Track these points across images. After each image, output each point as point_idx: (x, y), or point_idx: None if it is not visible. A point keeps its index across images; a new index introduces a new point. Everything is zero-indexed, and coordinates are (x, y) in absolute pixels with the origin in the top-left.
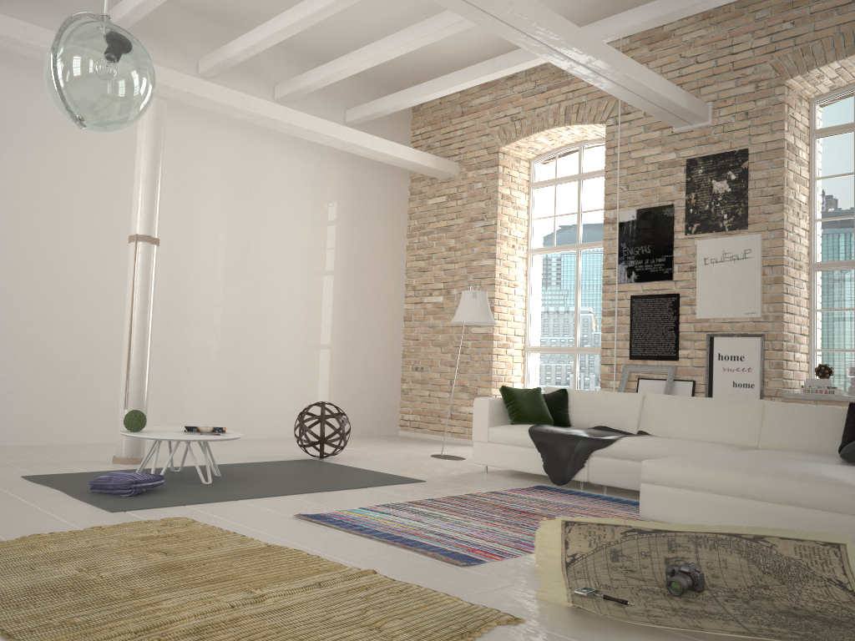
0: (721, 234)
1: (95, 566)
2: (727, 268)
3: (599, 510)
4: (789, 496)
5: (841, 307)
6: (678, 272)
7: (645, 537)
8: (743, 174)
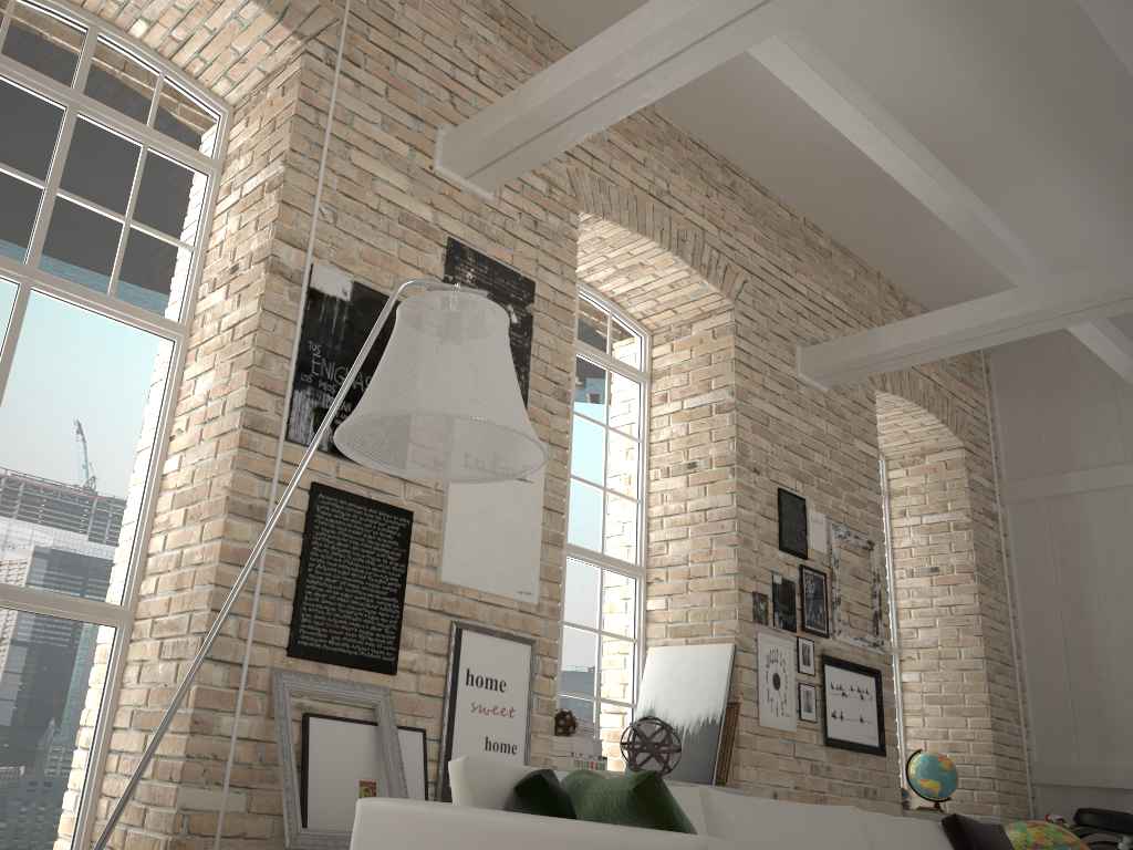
0: None
1: None
2: (498, 489)
3: None
4: None
5: None
6: None
7: None
8: (527, 322)
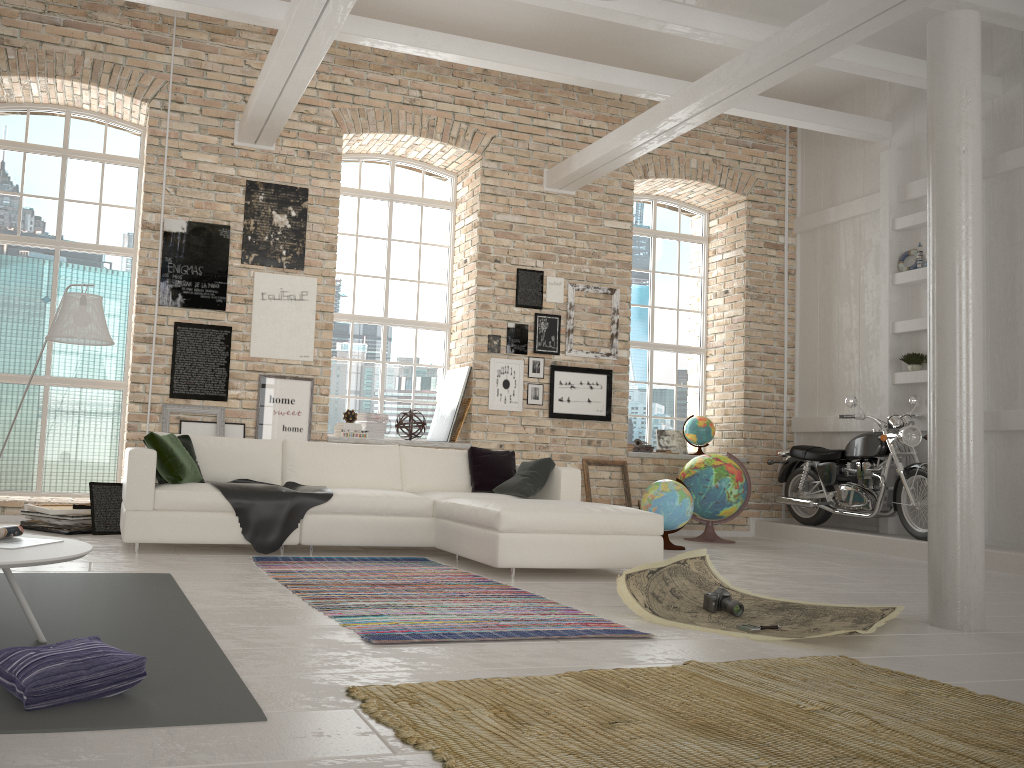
0: (279, 271)
1: (712, 764)
2: (285, 307)
3: (400, 570)
4: (618, 527)
5: (340, 356)
6: (231, 303)
7: (655, 577)
8: (303, 213)
